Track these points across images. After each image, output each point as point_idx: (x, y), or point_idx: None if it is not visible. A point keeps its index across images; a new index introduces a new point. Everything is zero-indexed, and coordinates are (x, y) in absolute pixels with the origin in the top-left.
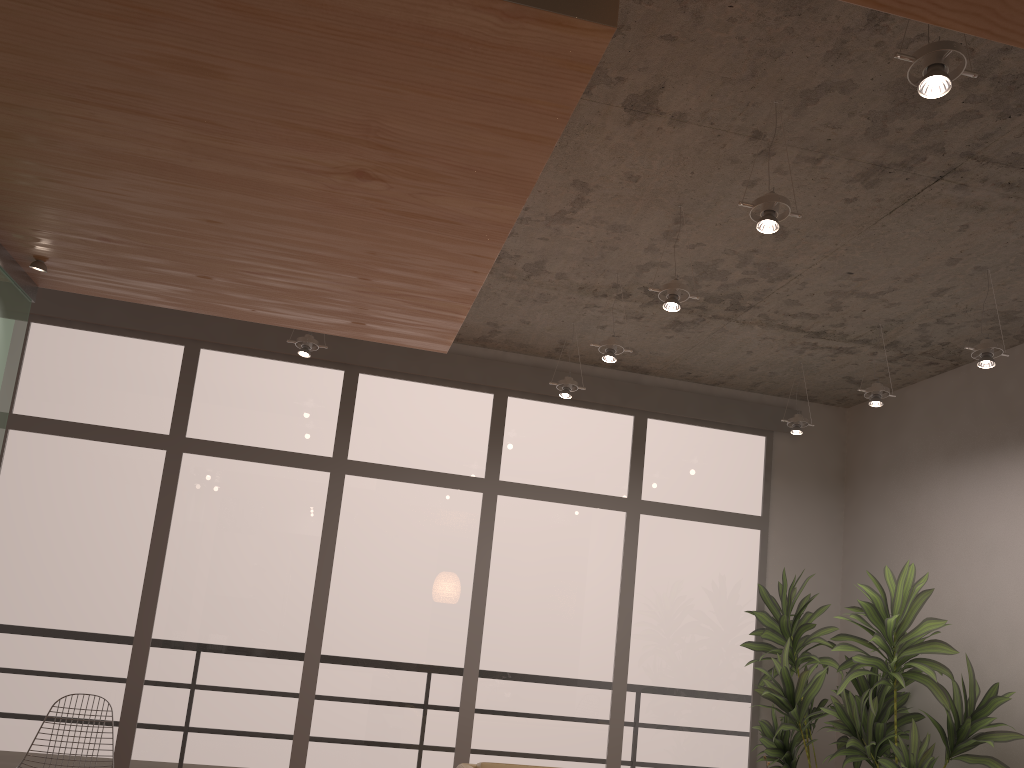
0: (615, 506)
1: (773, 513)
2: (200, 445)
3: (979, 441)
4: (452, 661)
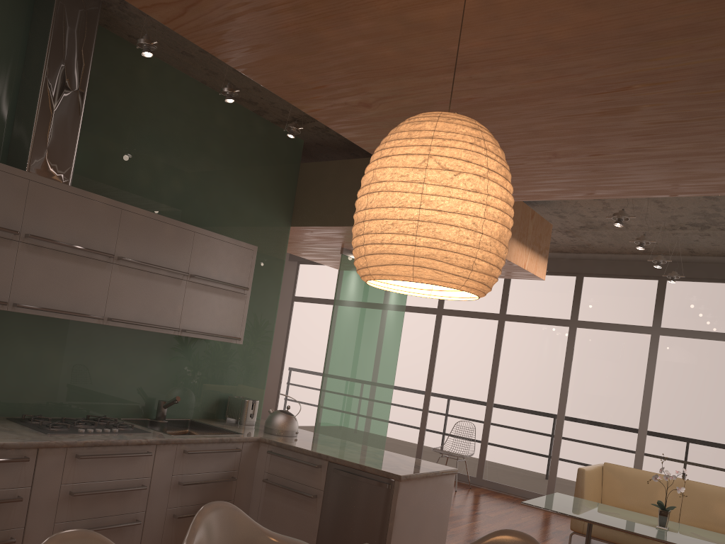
0: None
1: None
2: (511, 317)
3: None
4: (632, 422)
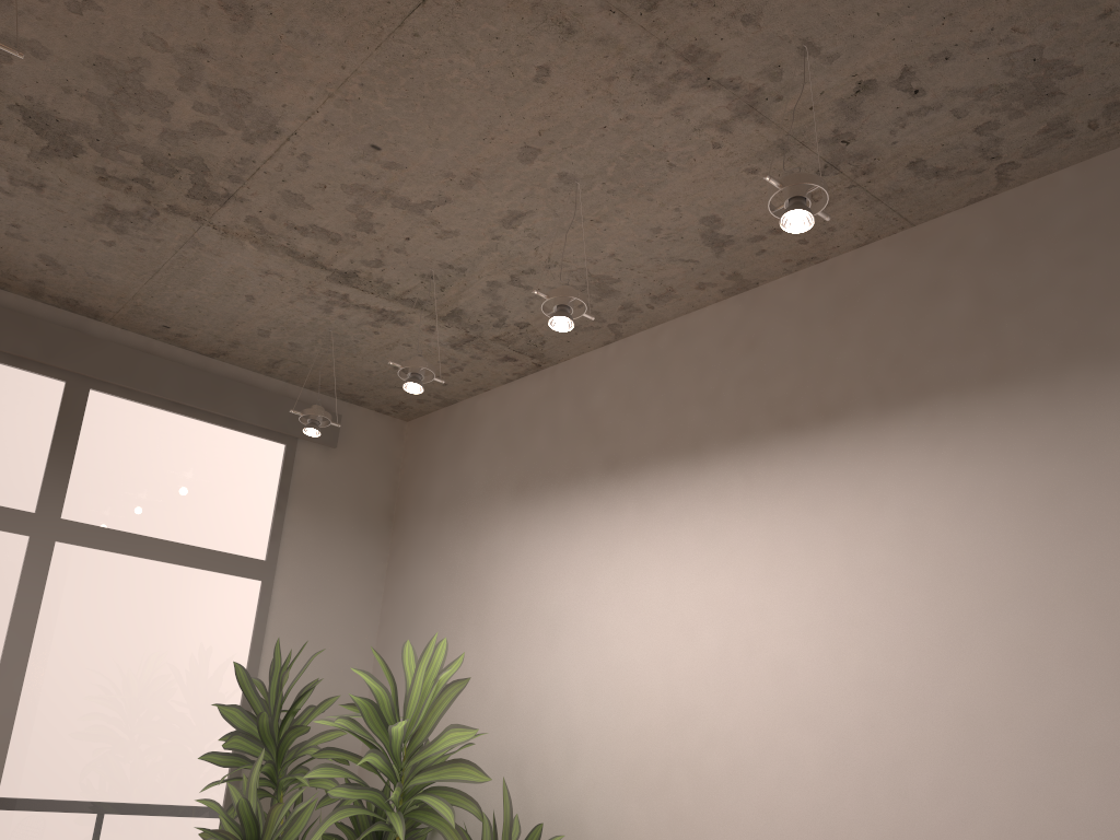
0: (9, 525)
1: (285, 557)
2: None
3: (556, 471)
4: None
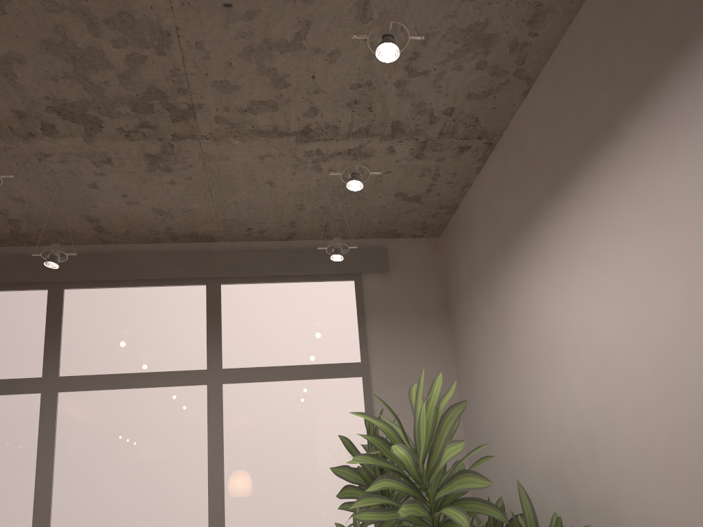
0: (193, 380)
1: (374, 357)
2: None
3: (522, 216)
4: None
